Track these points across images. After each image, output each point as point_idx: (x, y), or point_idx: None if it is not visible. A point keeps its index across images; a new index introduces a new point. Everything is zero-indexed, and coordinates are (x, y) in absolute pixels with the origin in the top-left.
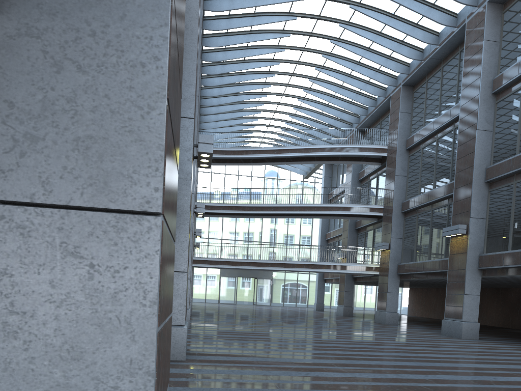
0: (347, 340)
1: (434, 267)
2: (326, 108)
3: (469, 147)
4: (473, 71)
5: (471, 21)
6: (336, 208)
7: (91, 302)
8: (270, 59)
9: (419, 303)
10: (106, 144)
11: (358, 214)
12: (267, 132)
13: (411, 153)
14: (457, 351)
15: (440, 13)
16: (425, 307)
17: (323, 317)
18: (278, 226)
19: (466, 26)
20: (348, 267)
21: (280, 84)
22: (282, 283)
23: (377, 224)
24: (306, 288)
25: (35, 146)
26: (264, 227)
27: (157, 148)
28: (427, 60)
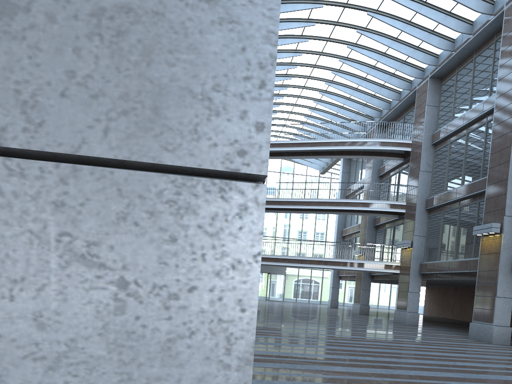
0: (374, 344)
1: (461, 267)
2: (347, 101)
3: (506, 141)
4: (511, 61)
5: (510, 8)
6: (357, 204)
7: (119, 359)
8: (293, 50)
9: (436, 302)
10: (159, 26)
11: (379, 210)
12: (287, 125)
13: (437, 148)
14: (495, 359)
15: (476, 0)
16: (442, 307)
17: (340, 315)
18: (293, 221)
19: (505, 13)
20: (368, 265)
21: (301, 76)
22: (295, 279)
23: (398, 221)
24: (319, 285)
25: (9, 25)
26: (278, 222)
27: (264, 40)
28: (458, 51)
